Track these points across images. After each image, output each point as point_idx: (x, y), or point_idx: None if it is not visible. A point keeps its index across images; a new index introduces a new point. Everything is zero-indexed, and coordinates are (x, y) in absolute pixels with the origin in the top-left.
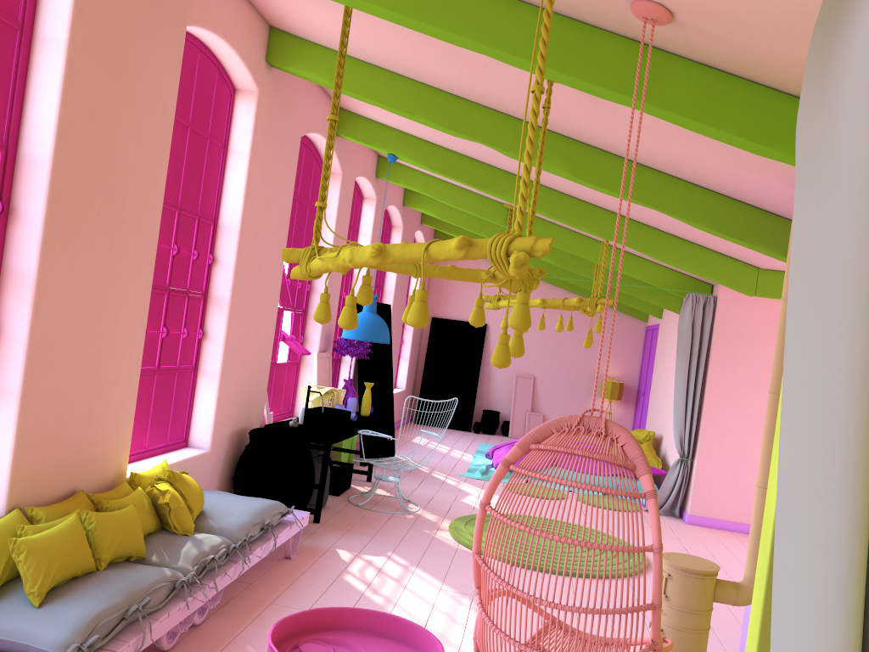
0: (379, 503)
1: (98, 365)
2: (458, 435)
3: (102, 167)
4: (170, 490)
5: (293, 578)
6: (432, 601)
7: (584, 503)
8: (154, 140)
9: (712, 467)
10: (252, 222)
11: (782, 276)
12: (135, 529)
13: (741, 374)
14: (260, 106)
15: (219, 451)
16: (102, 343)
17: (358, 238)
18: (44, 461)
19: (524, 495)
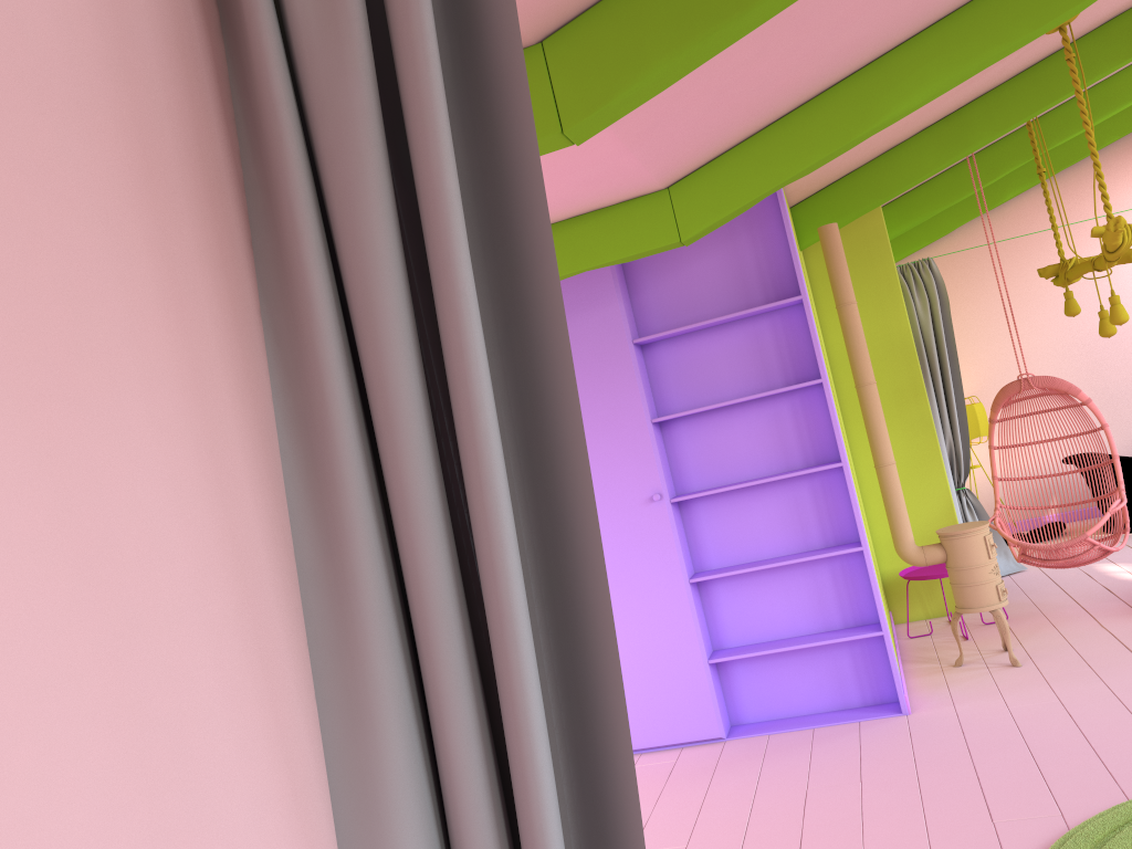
0: None
1: None
2: None
3: None
4: None
5: None
6: None
7: None
8: None
9: None
10: None
11: None
12: None
13: None
14: None
15: None
16: None
17: None
18: None
19: None
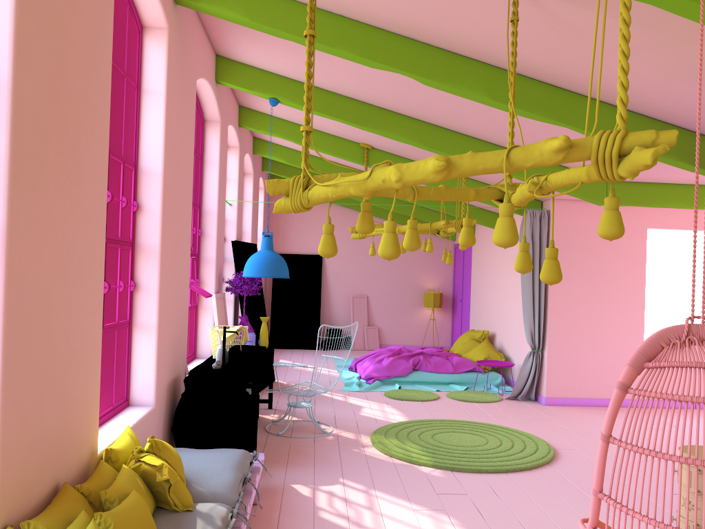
0: (295, 429)
1: (68, 332)
2: (311, 353)
3: (58, 94)
4: (165, 463)
5: (273, 527)
6: (416, 525)
7: (456, 400)
8: (98, 67)
9: (560, 354)
10: (171, 165)
11: (626, 186)
12: (150, 520)
13: (575, 274)
14: (170, 44)
15: (161, 405)
16: (70, 306)
17: (226, 184)
18: (28, 459)
19: (406, 400)
